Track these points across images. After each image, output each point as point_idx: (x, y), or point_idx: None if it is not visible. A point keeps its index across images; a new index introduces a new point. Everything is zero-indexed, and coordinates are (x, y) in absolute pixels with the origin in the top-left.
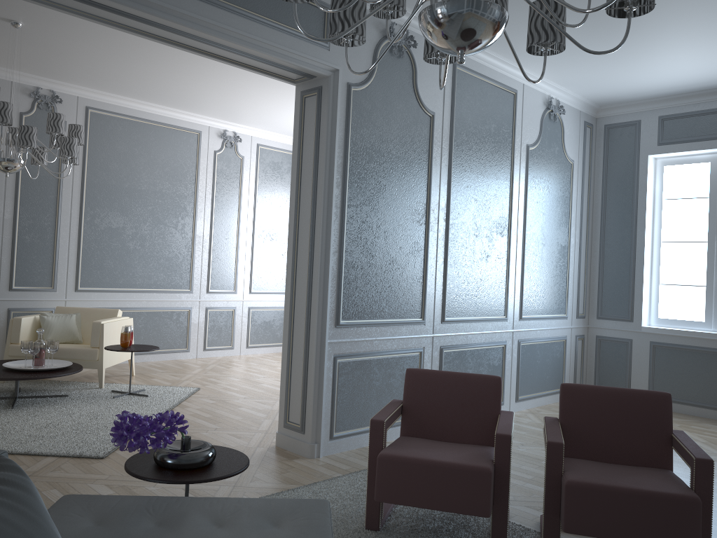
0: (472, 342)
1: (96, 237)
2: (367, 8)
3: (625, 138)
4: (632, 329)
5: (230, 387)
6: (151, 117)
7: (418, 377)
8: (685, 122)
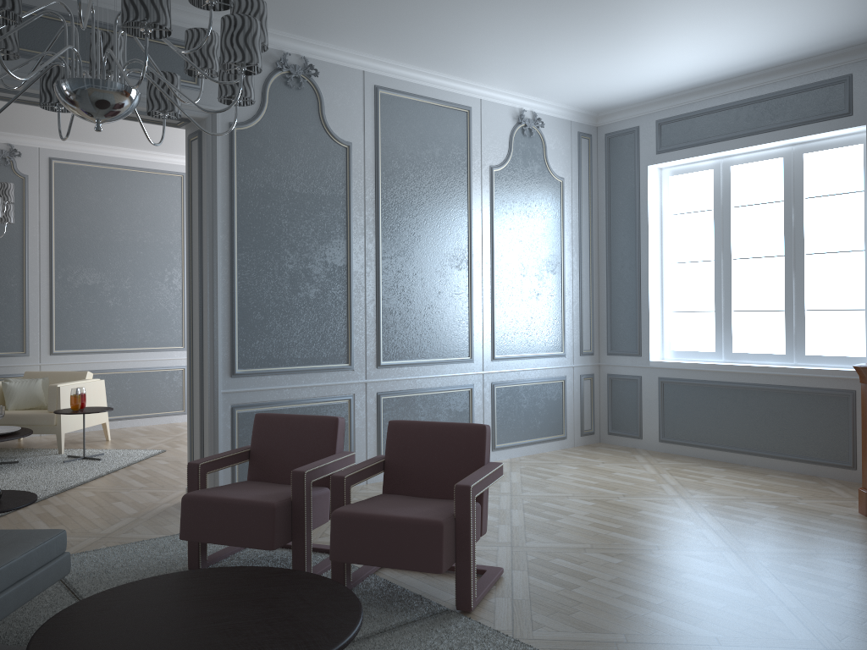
0: (424, 386)
1: (70, 295)
2: None
3: (625, 148)
4: (641, 365)
5: None
6: (125, 162)
7: (264, 422)
8: (681, 126)
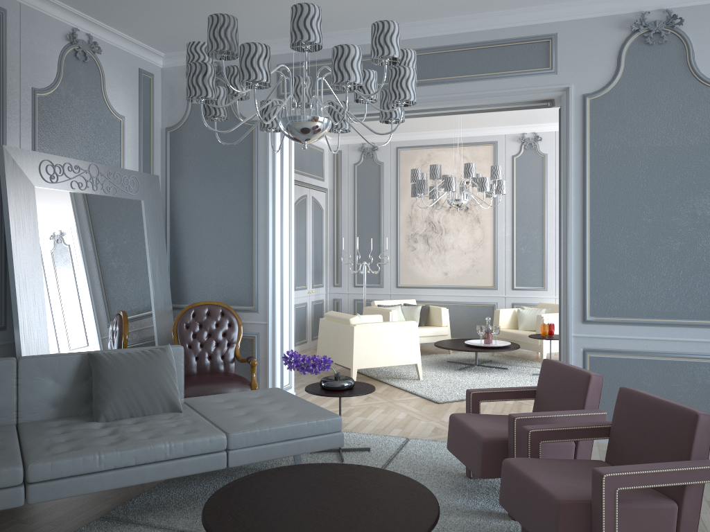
0: None
1: None
2: (604, 14)
3: None
4: None
5: None
6: None
7: (545, 367)
8: None
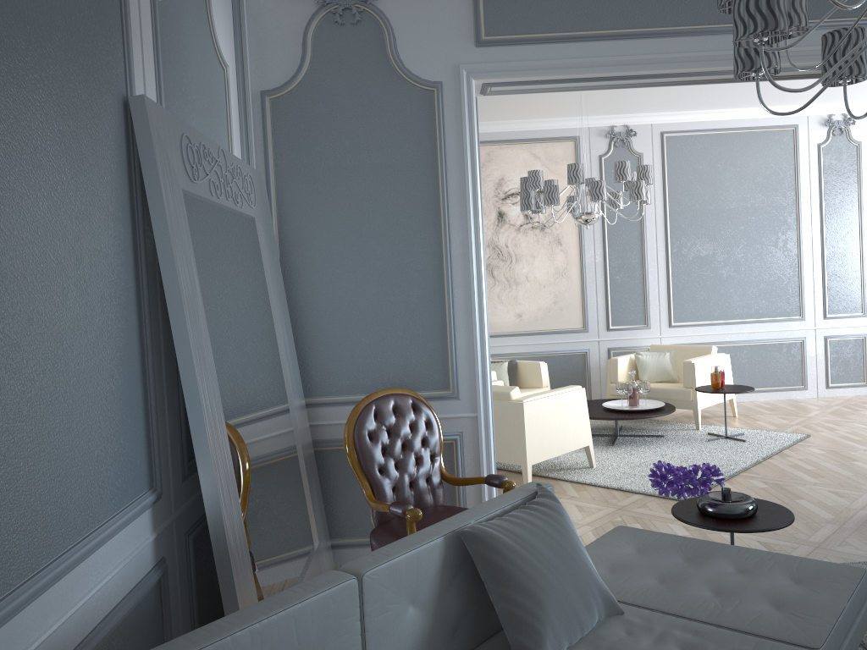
0: None
1: (684, 268)
2: None
3: None
4: None
5: (850, 435)
6: (733, 124)
7: None
8: None
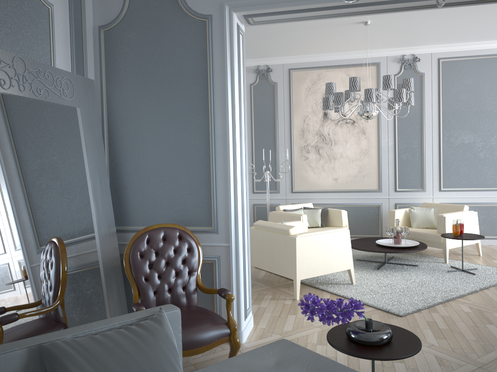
0: None
1: (452, 151)
2: None
3: None
4: None
5: None
6: (492, 51)
7: None
8: None
